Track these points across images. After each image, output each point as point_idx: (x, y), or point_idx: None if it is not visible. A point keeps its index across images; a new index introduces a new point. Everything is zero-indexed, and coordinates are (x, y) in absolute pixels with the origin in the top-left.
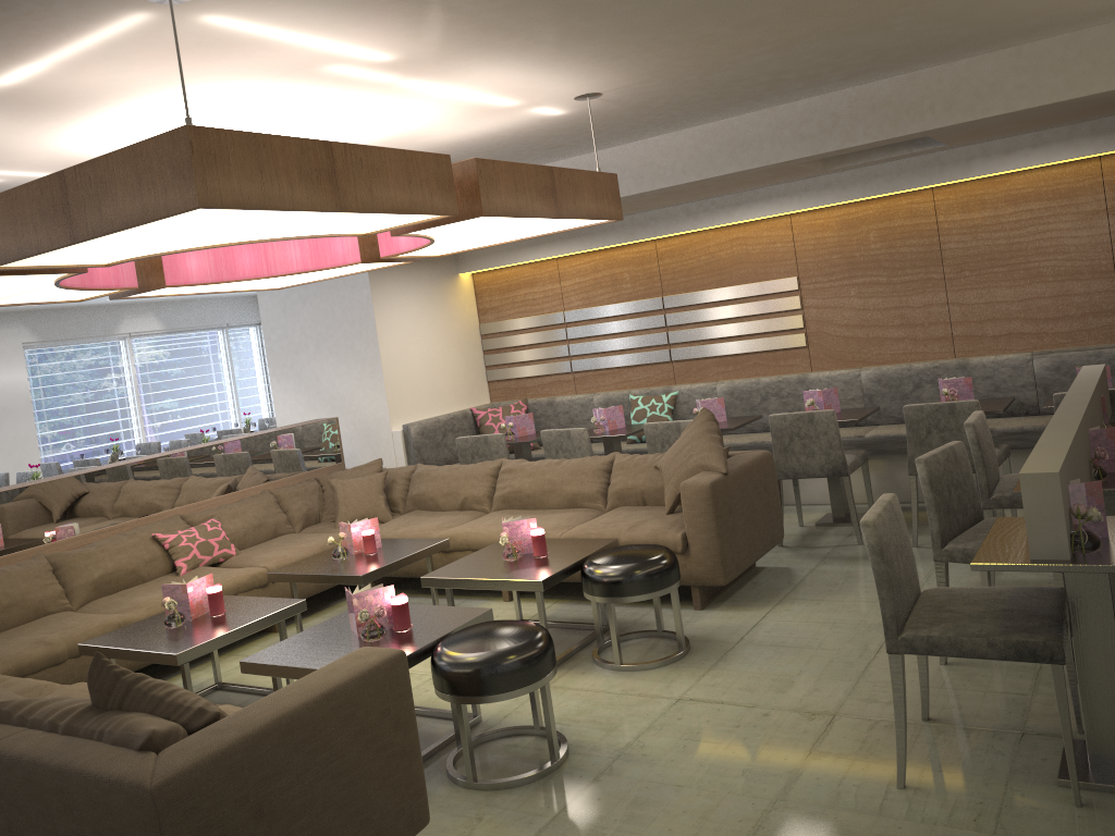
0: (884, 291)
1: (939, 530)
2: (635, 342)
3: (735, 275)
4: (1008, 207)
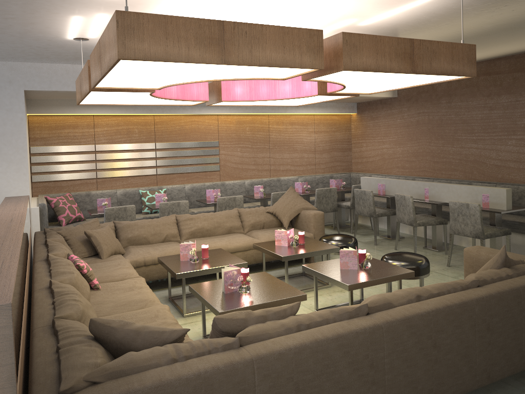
0: (250, 150)
1: (415, 217)
2: (138, 164)
3: (192, 137)
4: (290, 126)
